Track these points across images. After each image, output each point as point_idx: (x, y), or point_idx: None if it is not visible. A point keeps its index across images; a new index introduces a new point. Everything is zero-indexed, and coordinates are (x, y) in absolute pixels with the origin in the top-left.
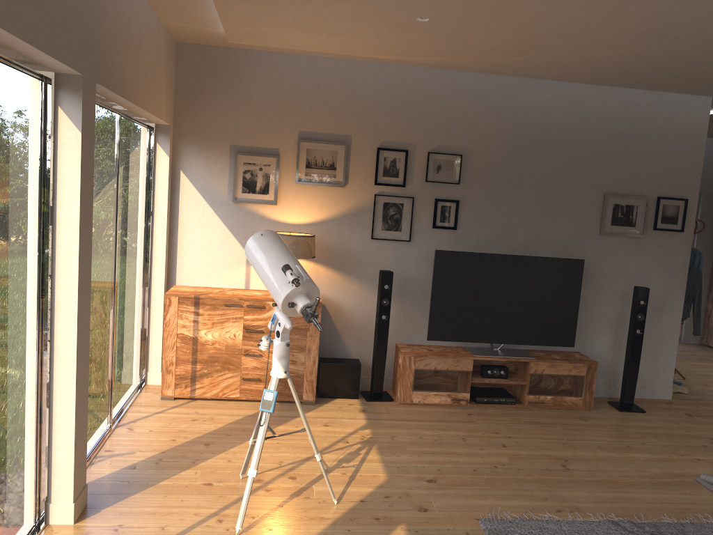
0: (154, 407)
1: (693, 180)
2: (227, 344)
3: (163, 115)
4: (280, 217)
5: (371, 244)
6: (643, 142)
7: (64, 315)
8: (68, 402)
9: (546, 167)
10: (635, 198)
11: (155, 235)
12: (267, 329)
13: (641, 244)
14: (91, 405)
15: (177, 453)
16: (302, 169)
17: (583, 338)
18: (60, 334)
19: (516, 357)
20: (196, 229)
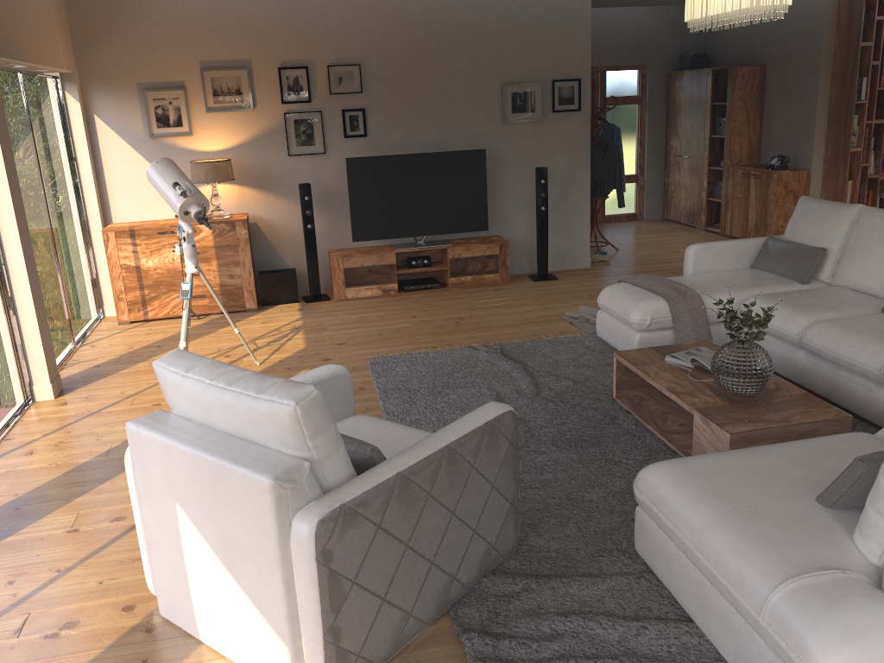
0: (113, 330)
1: (584, 60)
2: (168, 268)
3: (64, 64)
4: (199, 147)
5: (289, 161)
6: (531, 29)
7: (10, 244)
8: (29, 309)
9: (442, 66)
10: (530, 84)
11: (83, 179)
12: (201, 250)
13: (543, 127)
14: (52, 323)
15: (134, 354)
16: (210, 98)
17: (501, 222)
18: (10, 258)
19: (434, 246)
20: (120, 169)
